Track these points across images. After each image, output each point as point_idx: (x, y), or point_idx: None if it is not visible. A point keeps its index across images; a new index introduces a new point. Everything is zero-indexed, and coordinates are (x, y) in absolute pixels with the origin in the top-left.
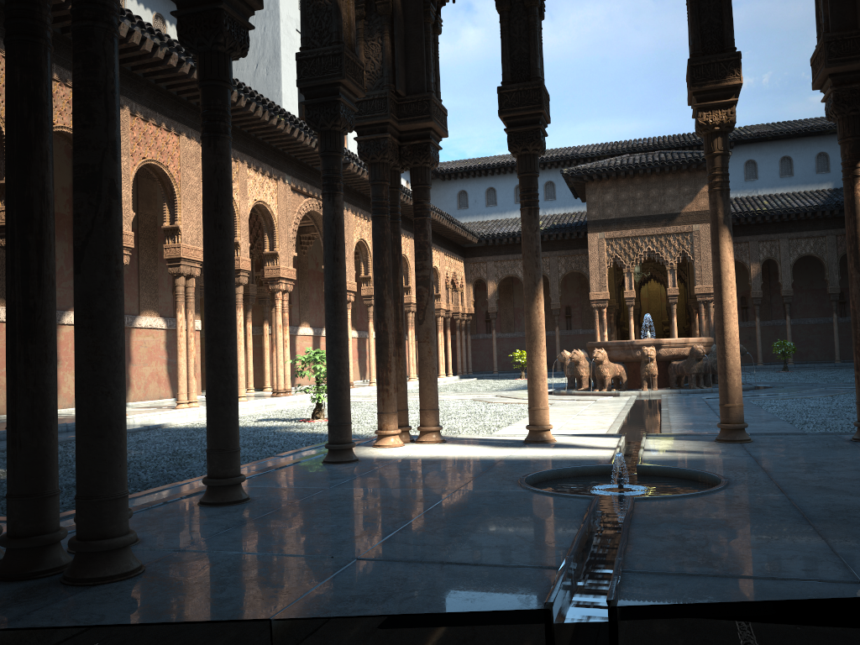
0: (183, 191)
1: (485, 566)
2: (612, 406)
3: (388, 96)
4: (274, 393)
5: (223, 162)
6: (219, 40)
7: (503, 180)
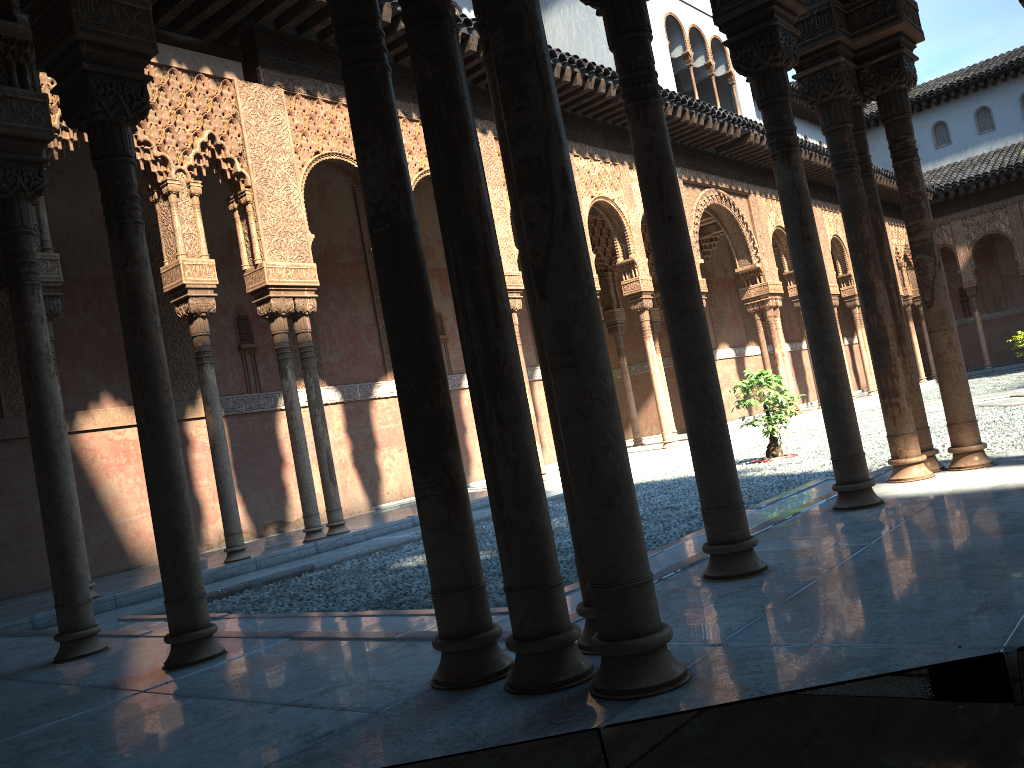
0: None
1: None
2: None
3: (832, 5)
4: None
5: (659, 134)
6: None
7: (955, 107)
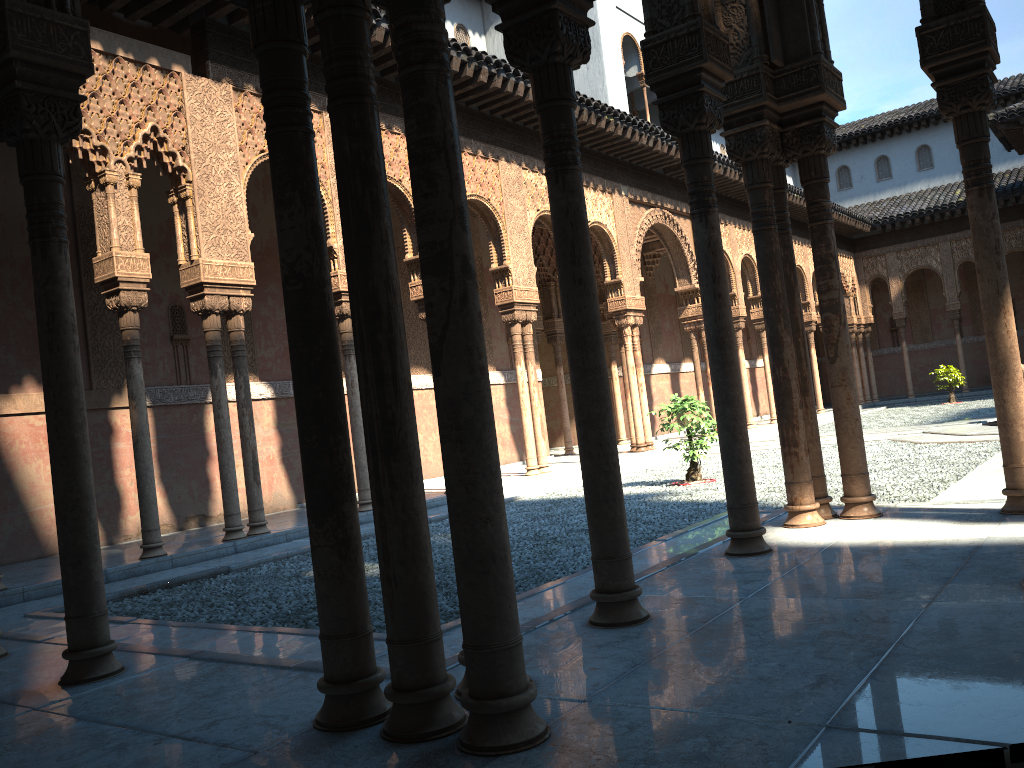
0: (508, 225)
1: None
2: None
3: (761, 71)
4: (633, 448)
5: (575, 200)
6: (556, 49)
7: (898, 143)
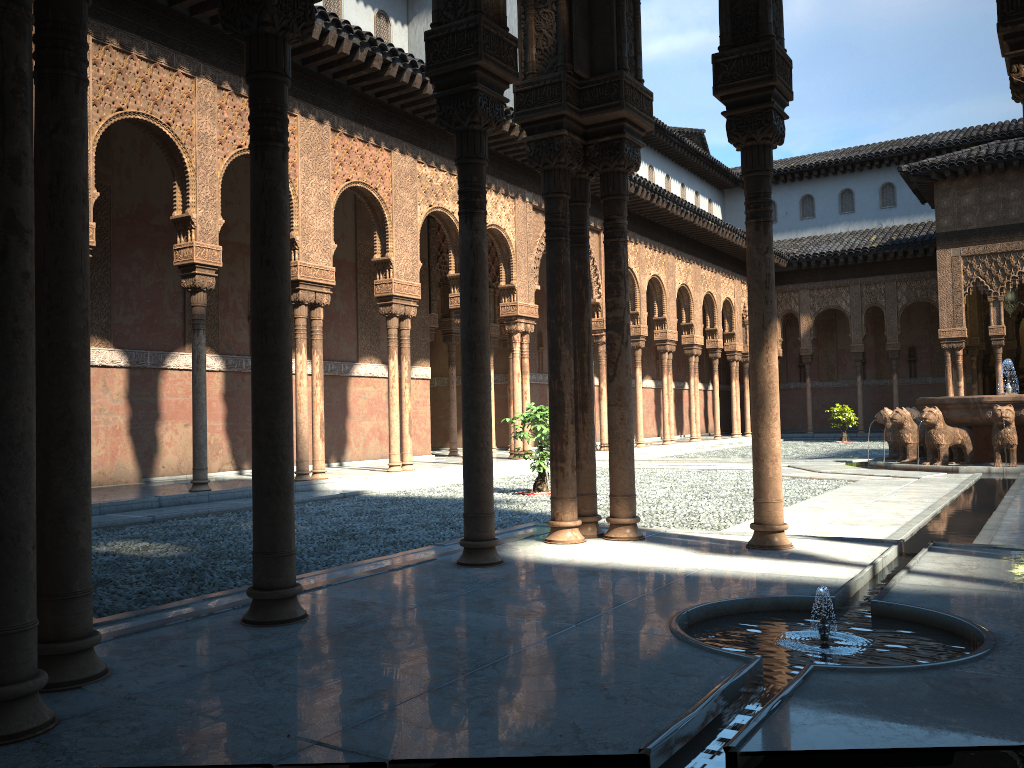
0: (395, 217)
1: None
2: (935, 489)
3: (562, 79)
4: (511, 455)
5: (273, 179)
6: (264, 19)
7: (824, 184)
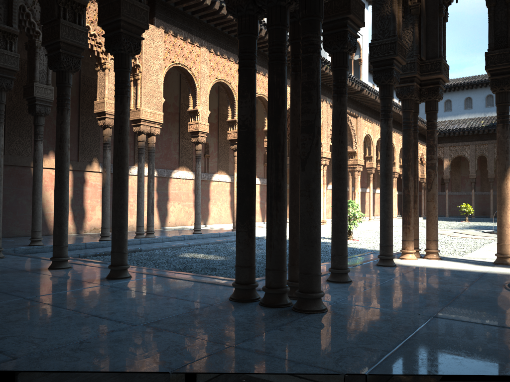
0: None
1: (509, 328)
2: None
3: (416, 61)
4: None
5: (344, 109)
6: (345, 46)
7: (456, 94)
